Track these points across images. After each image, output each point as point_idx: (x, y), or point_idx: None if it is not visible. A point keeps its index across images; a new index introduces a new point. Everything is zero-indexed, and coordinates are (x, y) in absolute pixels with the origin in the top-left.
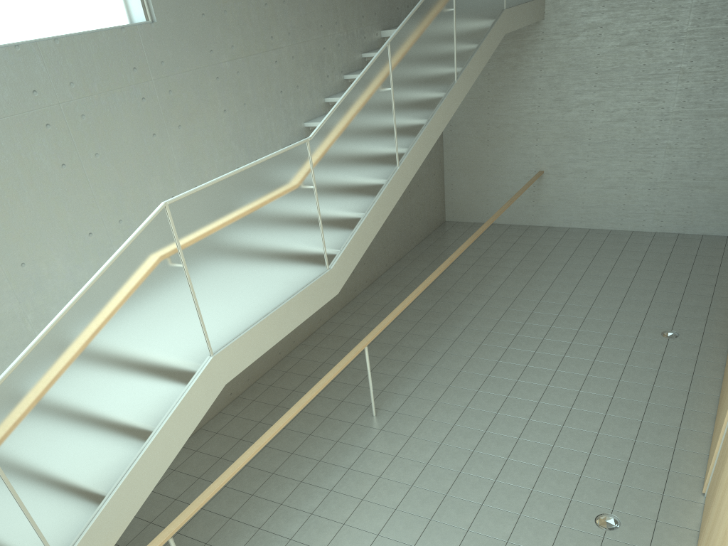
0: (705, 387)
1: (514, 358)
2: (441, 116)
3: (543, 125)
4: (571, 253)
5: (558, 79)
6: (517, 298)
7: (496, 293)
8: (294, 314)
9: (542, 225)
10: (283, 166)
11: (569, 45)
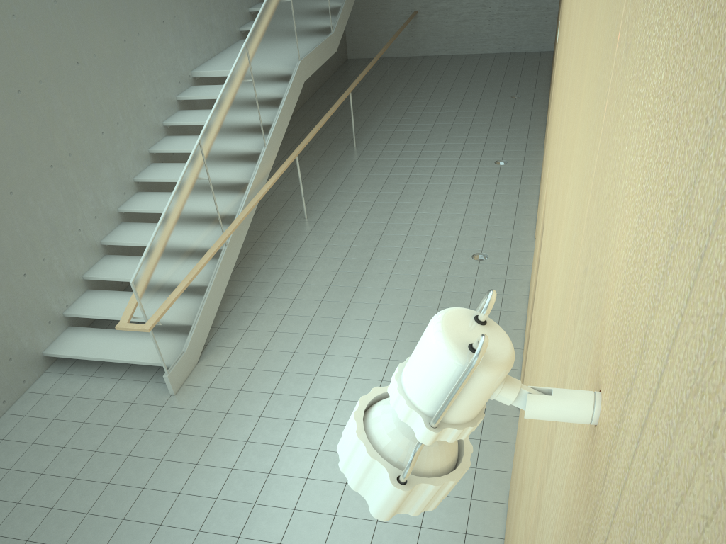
0: (539, 114)
1: (428, 116)
2: None
3: None
4: (445, 68)
5: None
6: (418, 91)
7: (404, 91)
8: (323, 54)
9: (419, 55)
10: None
11: None
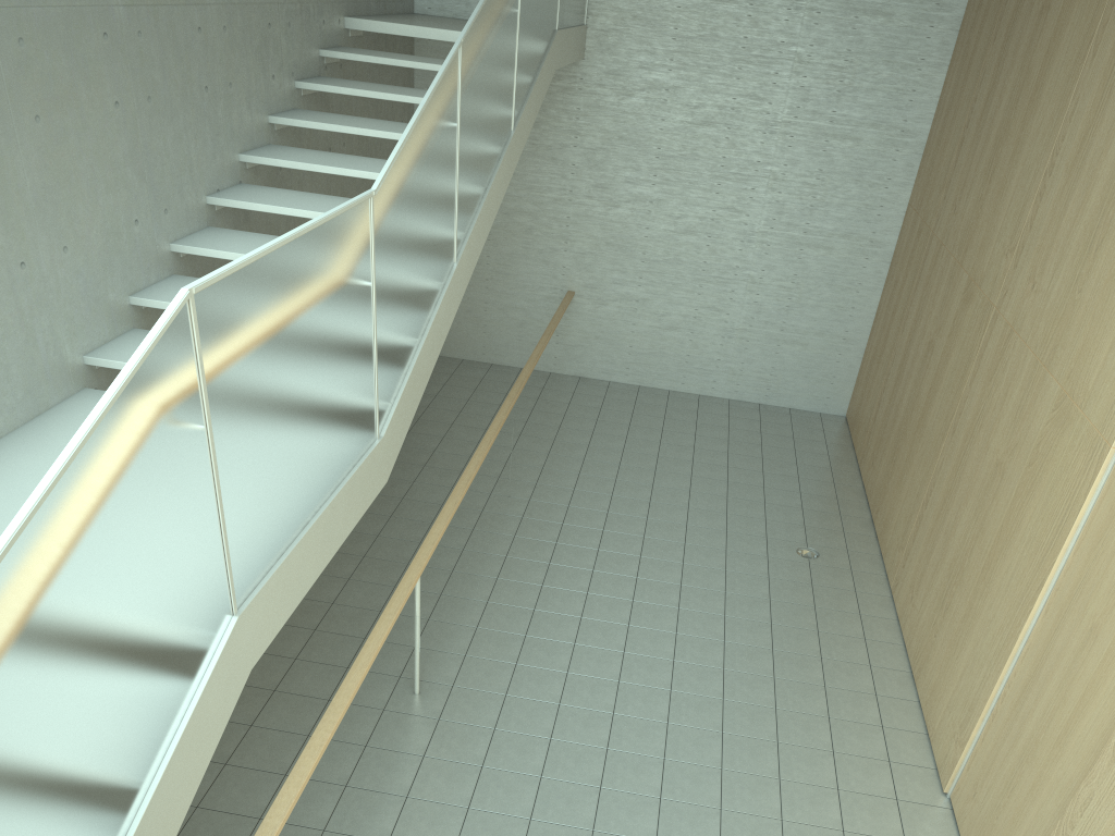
0: (882, 632)
1: (610, 588)
2: (499, 185)
3: (577, 221)
4: (628, 421)
5: (602, 156)
6: (576, 489)
7: (542, 480)
8: (339, 522)
9: (569, 373)
10: (342, 239)
11: (620, 106)
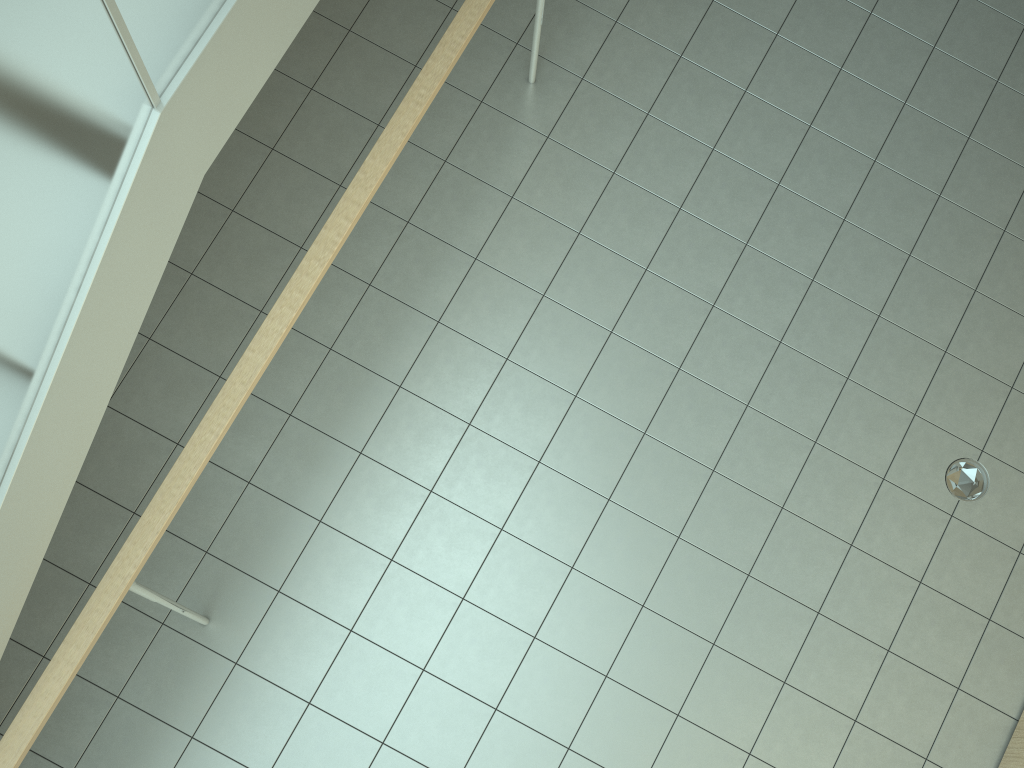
0: None
1: None
2: None
3: None
4: None
5: None
6: None
7: None
8: None
9: None
10: None
11: None
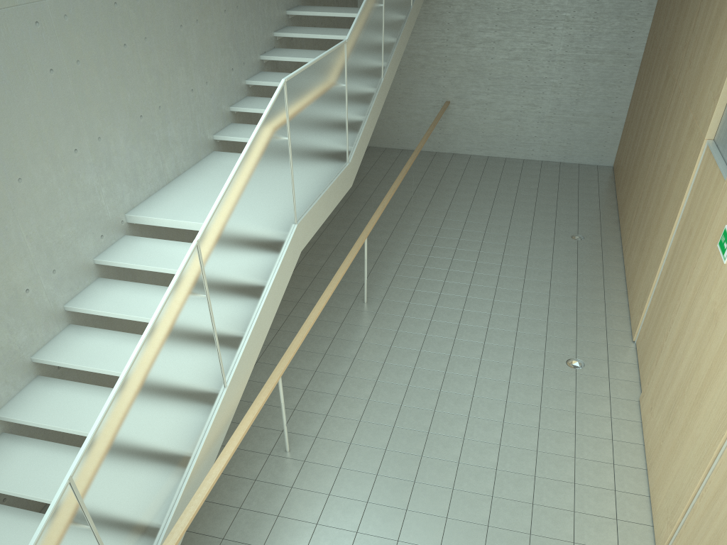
0: (614, 273)
1: (464, 256)
2: (404, 36)
3: (451, 58)
4: (480, 175)
5: (465, 17)
6: (449, 211)
7: (430, 207)
8: (332, 198)
9: (447, 151)
10: (334, 62)
11: None
